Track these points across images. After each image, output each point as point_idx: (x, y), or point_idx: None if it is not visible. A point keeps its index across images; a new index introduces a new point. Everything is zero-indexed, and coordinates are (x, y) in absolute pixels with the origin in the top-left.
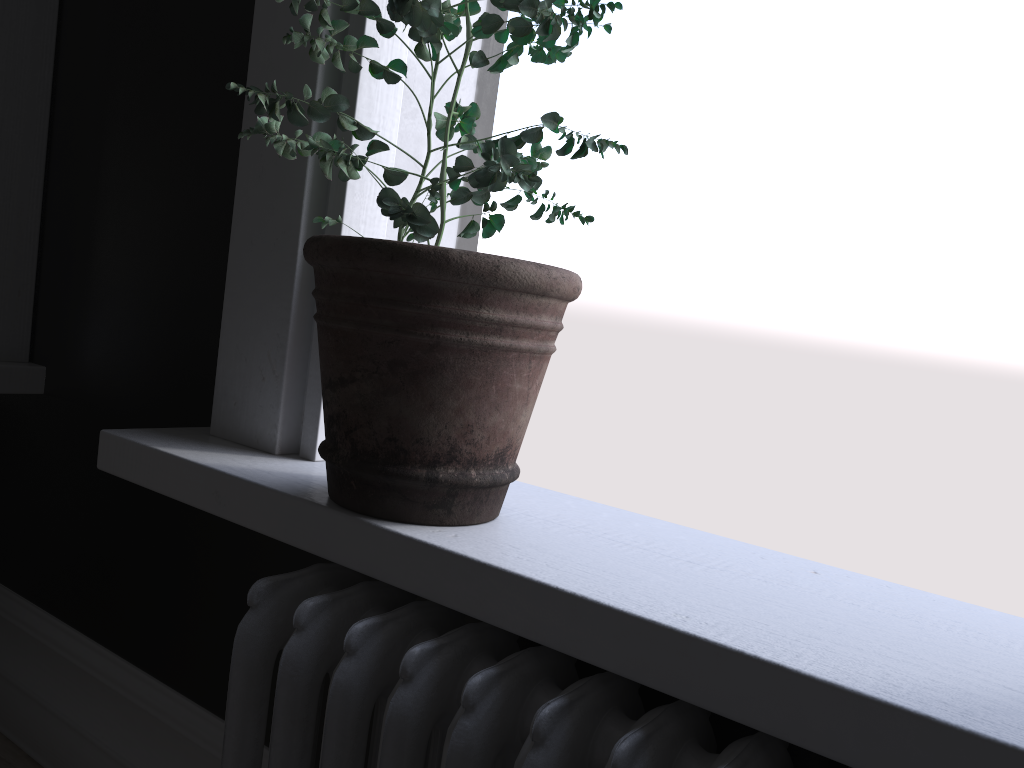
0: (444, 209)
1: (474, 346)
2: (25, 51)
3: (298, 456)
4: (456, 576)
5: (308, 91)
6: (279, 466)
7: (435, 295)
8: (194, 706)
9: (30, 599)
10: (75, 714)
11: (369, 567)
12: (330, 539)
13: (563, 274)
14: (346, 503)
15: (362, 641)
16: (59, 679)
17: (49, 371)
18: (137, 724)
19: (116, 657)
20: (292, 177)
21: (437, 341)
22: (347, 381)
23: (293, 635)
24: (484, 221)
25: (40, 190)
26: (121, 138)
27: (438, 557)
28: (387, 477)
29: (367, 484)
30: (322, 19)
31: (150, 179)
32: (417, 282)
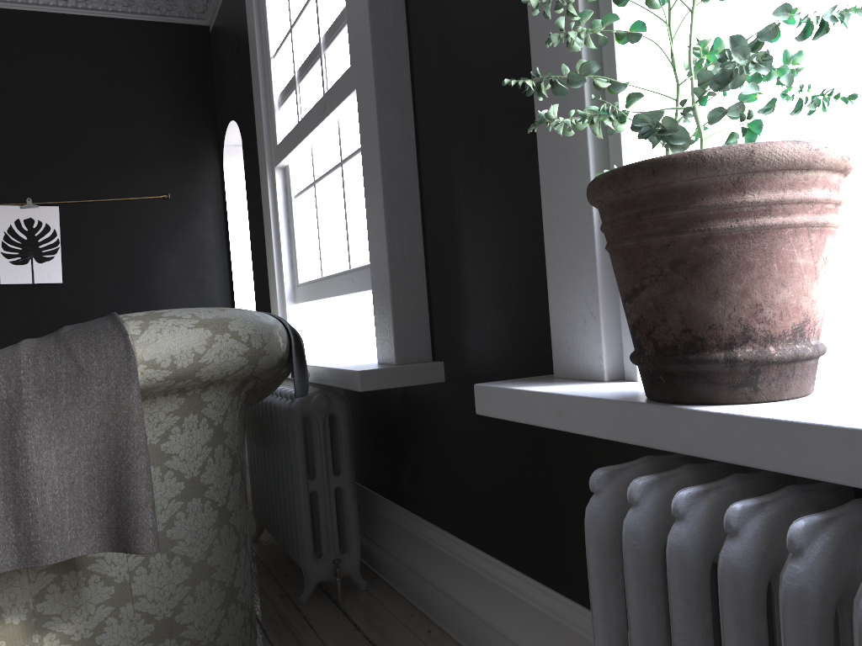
0: (700, 128)
1: (745, 230)
2: (397, 143)
3: (624, 380)
4: (767, 439)
5: (565, 68)
6: (606, 386)
7: (698, 193)
8: (584, 610)
9: (459, 537)
10: (501, 623)
11: (687, 447)
12: (651, 429)
13: (825, 145)
14: (659, 397)
15: (688, 507)
16: (486, 596)
17: (445, 364)
18: (545, 628)
19: (522, 575)
20: (578, 155)
21: (709, 233)
22: (639, 290)
23: (629, 510)
24: (743, 130)
25: (421, 236)
26: (463, 180)
27: (746, 425)
28: (688, 364)
29: (673, 375)
30: (569, 13)
31: (486, 202)
32: (680, 186)
